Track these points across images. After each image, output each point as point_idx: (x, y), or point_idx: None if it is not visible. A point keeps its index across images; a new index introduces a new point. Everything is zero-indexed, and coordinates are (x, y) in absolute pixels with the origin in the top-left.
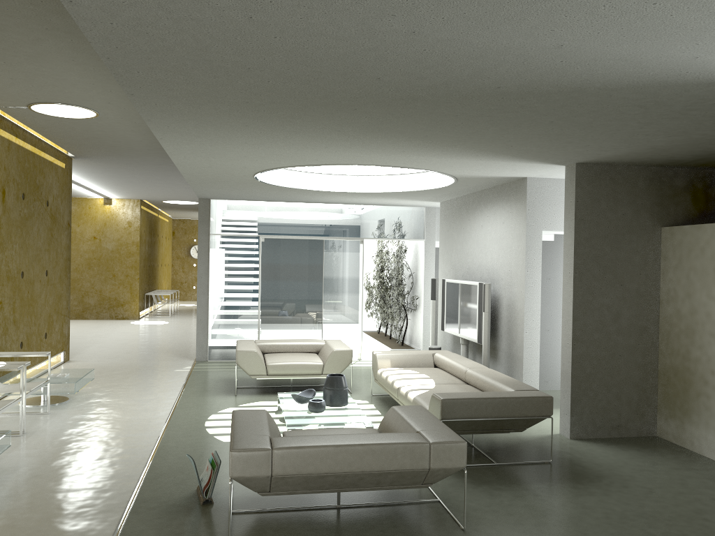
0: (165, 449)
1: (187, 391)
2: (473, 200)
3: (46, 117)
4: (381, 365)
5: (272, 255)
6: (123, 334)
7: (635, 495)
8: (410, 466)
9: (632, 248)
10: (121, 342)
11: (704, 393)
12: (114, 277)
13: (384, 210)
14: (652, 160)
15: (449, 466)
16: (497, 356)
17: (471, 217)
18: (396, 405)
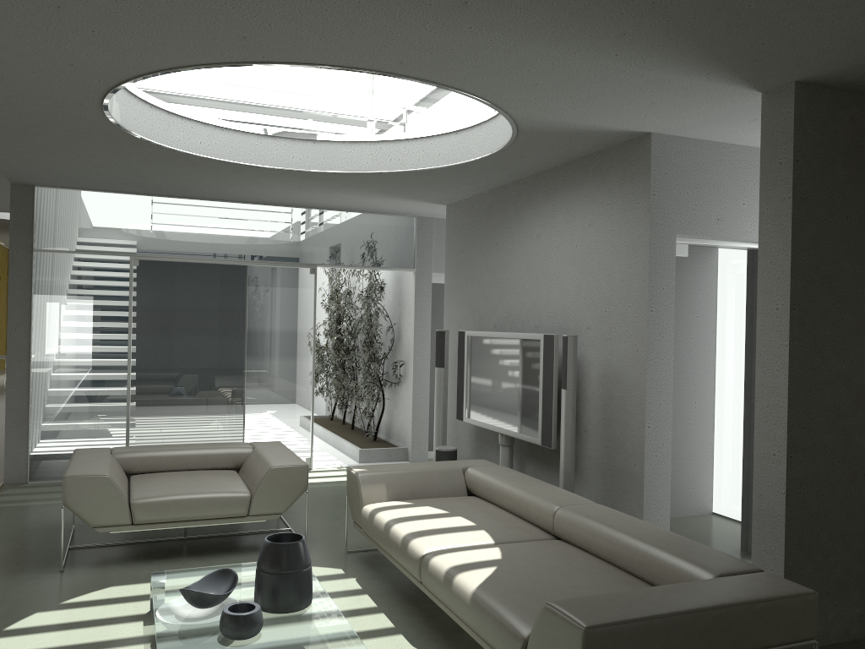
0: None
1: None
2: (517, 193)
3: None
4: (369, 496)
5: (154, 291)
6: None
7: None
8: None
9: None
10: None
11: None
12: None
13: (350, 219)
14: None
15: None
16: (577, 468)
17: (514, 223)
18: (402, 578)
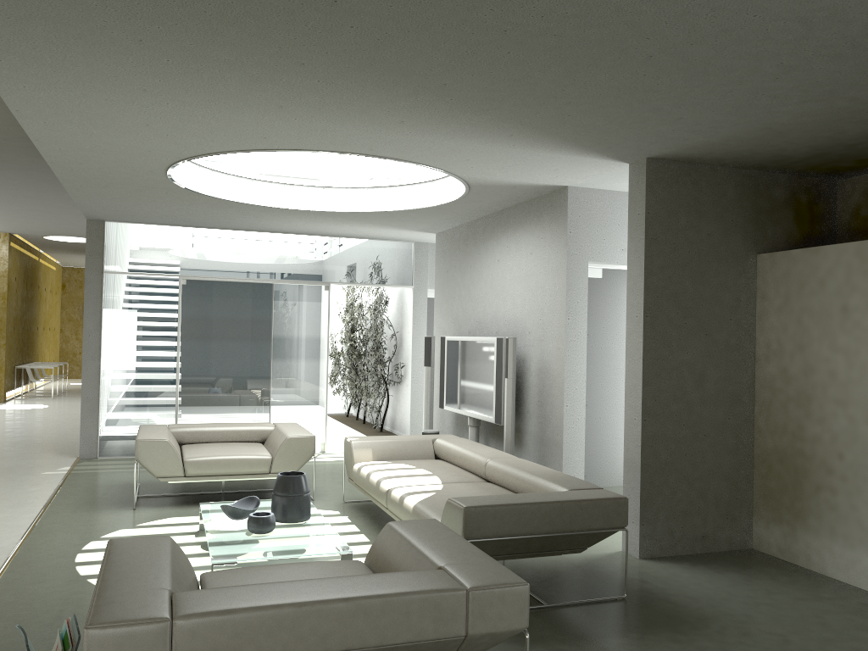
0: None
1: (56, 504)
2: (484, 226)
3: None
4: (359, 457)
5: (198, 304)
6: None
7: (767, 649)
8: (433, 634)
9: (720, 283)
10: None
11: (827, 487)
12: None
13: (358, 245)
14: (752, 155)
15: (500, 629)
16: (522, 441)
17: (482, 250)
18: (382, 517)
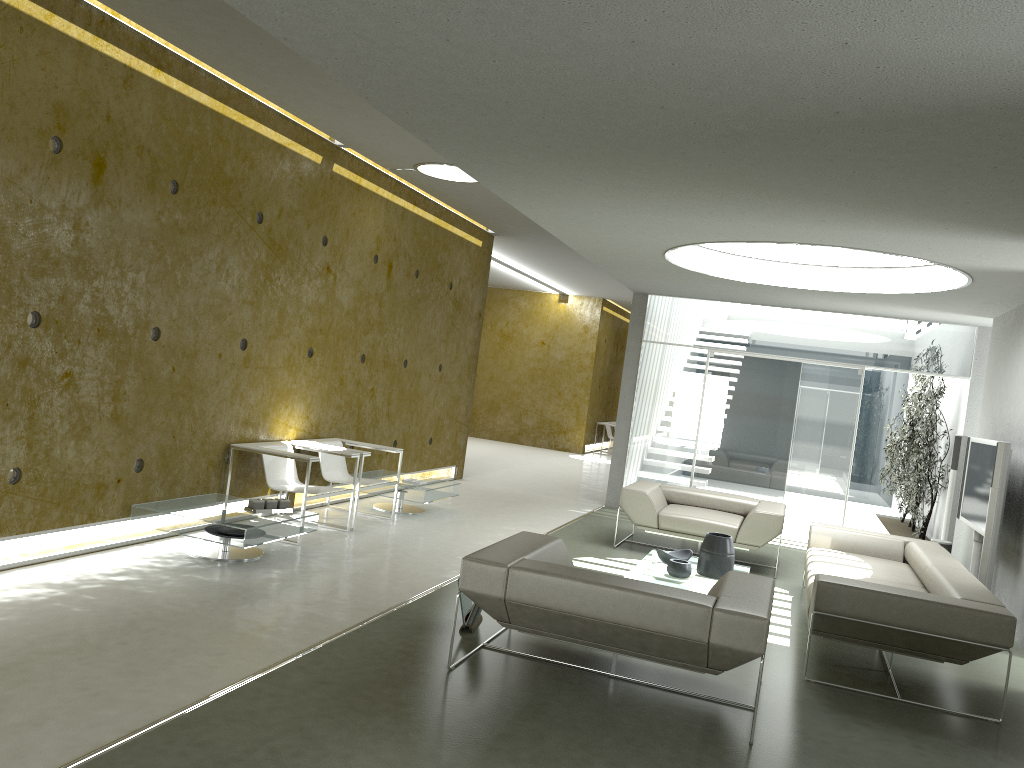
0: None
1: (560, 531)
2: None
3: (439, 181)
4: (815, 542)
5: (722, 377)
6: (548, 465)
7: None
8: (680, 632)
9: None
10: (536, 472)
11: None
12: (559, 395)
13: (904, 326)
14: None
15: (736, 647)
16: (1020, 565)
17: (1021, 341)
18: None
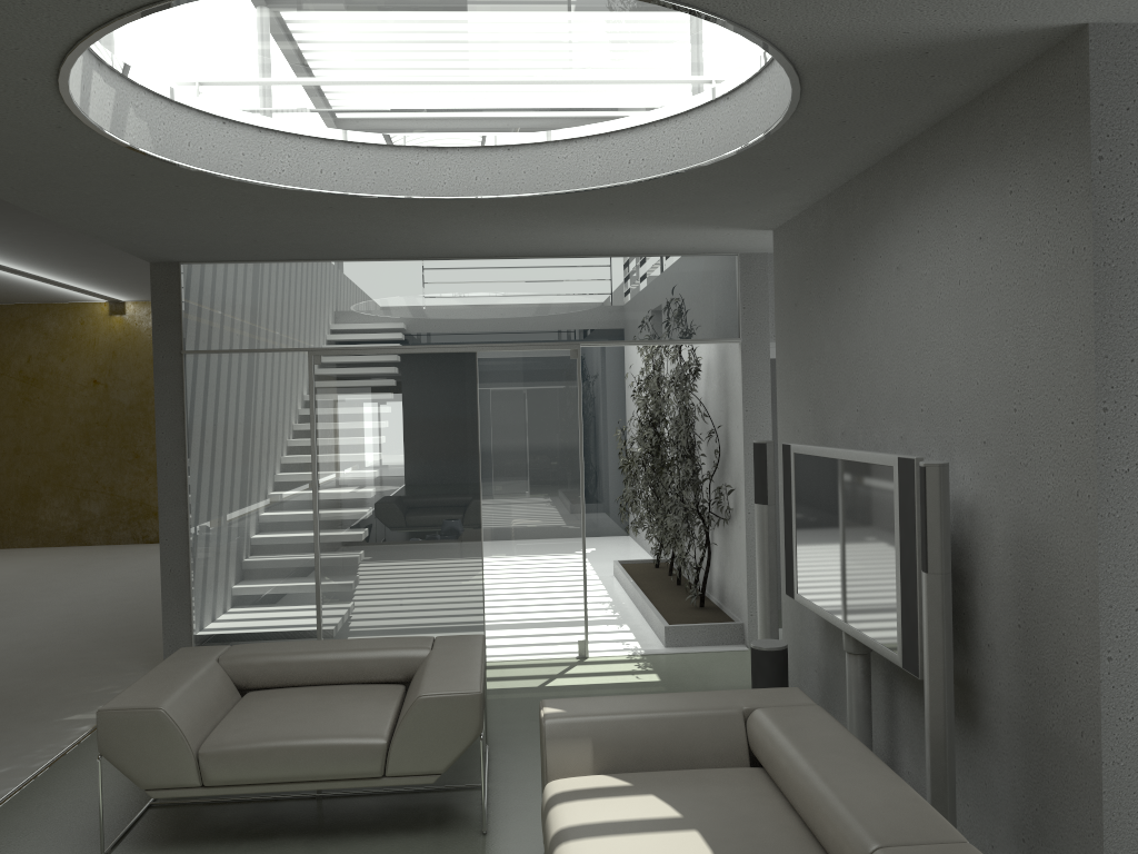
0: None
1: None
2: (865, 195)
3: None
4: (560, 763)
5: (344, 399)
6: (107, 585)
7: None
8: None
9: None
10: (70, 610)
11: None
12: (138, 459)
13: (630, 268)
14: None
15: None
16: (977, 716)
17: (863, 249)
18: None
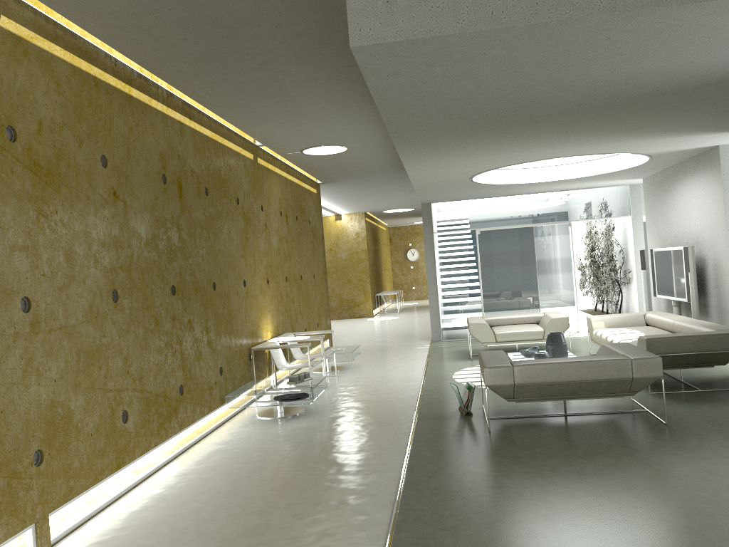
0: (428, 391)
1: (432, 359)
2: (672, 173)
3: (310, 157)
4: (596, 327)
5: (488, 245)
6: (365, 327)
7: None
8: (616, 376)
9: None
10: (366, 333)
11: None
12: (349, 282)
13: (588, 193)
14: None
15: (648, 376)
16: (708, 312)
17: (672, 188)
18: None
